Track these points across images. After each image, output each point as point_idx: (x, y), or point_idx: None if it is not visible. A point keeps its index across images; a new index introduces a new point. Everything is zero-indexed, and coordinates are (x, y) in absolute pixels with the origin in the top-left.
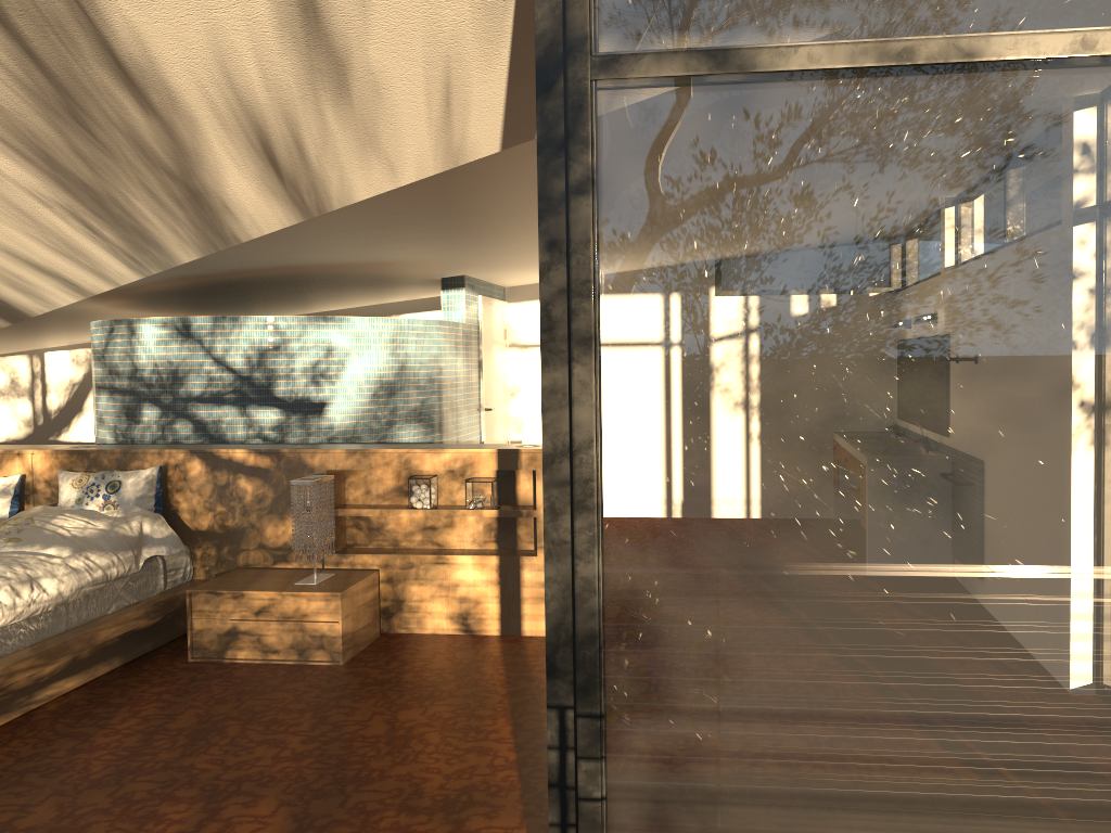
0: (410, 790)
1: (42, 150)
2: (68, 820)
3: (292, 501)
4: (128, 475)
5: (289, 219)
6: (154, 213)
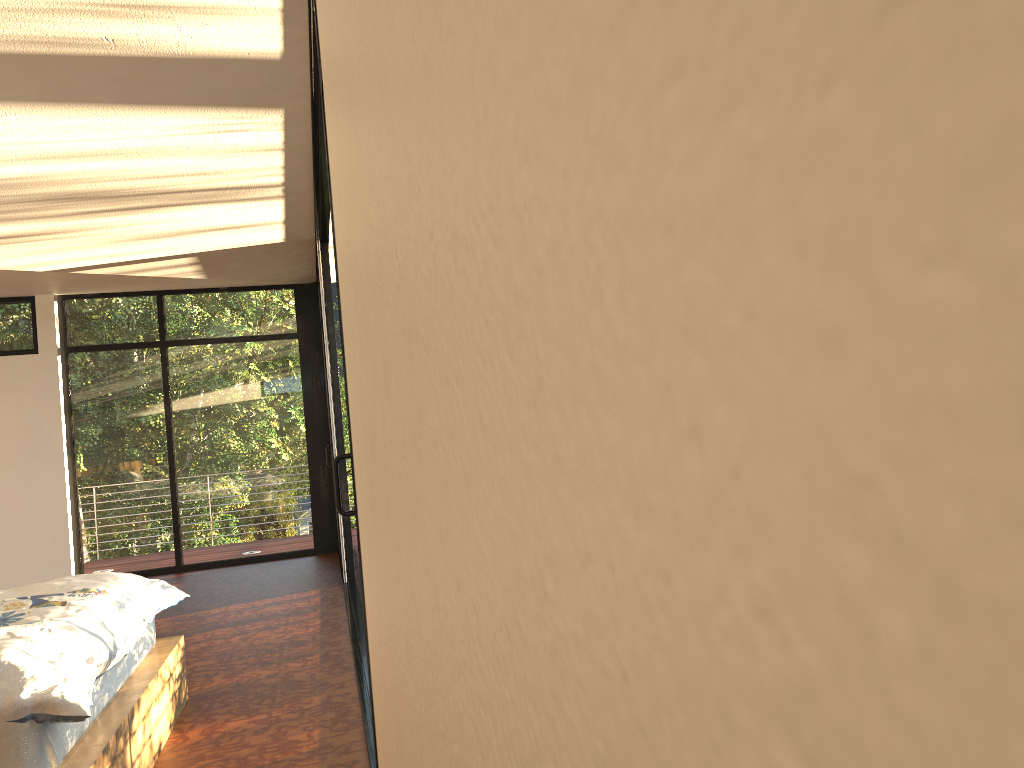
0: (174, 626)
1: None
2: (208, 657)
3: None
4: None
5: None
6: None
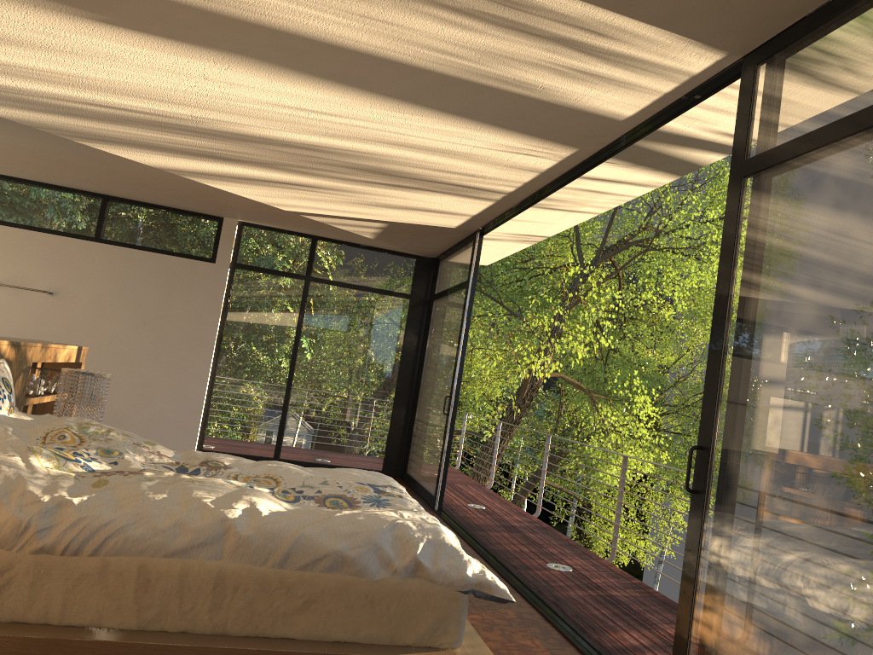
0: None
1: (327, 152)
2: None
3: (104, 392)
4: (2, 371)
5: (157, 164)
6: (174, 139)
